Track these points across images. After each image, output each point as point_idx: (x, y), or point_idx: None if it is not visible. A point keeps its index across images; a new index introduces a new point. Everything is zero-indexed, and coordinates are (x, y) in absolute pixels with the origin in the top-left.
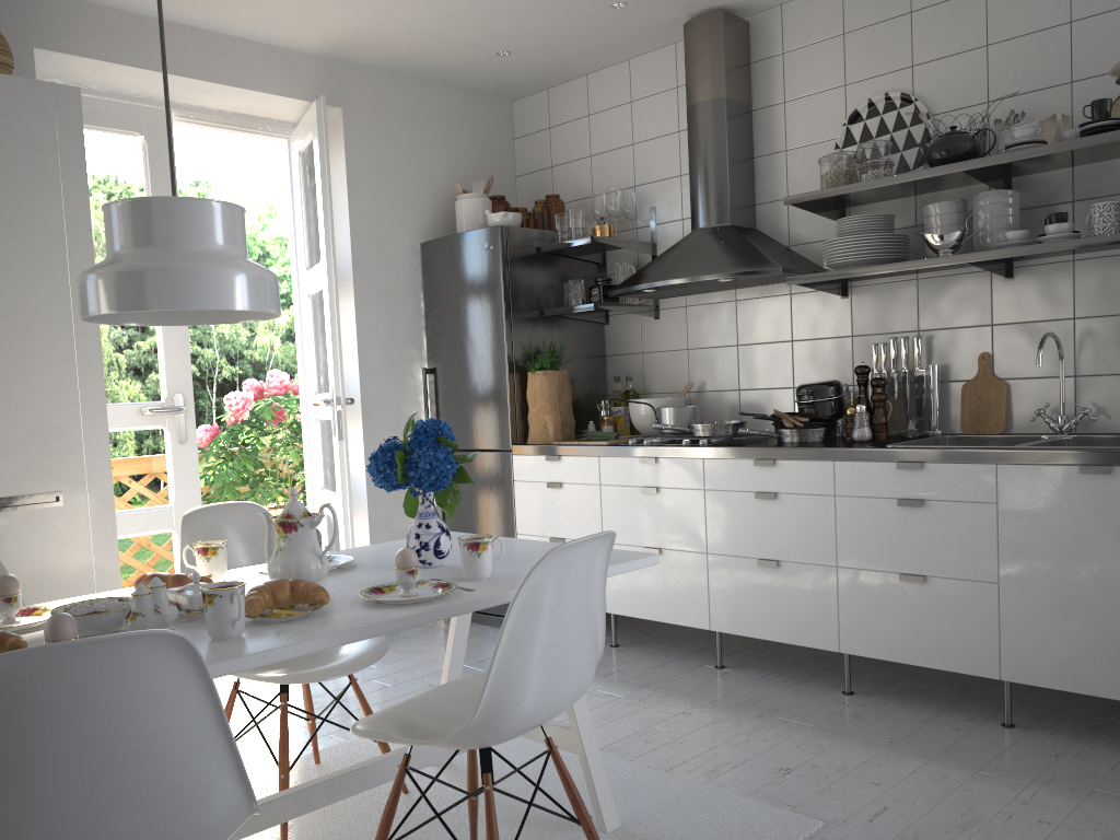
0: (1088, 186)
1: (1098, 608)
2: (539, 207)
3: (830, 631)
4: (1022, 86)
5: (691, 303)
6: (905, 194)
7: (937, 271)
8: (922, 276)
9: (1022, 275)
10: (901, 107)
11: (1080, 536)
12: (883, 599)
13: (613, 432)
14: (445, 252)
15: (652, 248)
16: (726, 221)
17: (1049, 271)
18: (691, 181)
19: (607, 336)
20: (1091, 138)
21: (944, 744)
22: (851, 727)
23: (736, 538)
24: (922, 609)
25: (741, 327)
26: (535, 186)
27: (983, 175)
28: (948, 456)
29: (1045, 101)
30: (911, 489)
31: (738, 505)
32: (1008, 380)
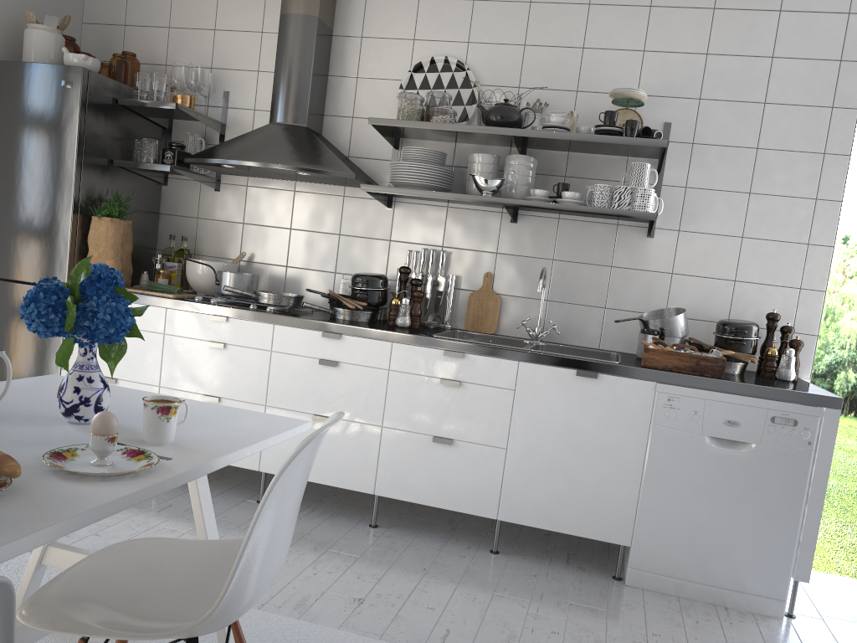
0: (577, 168)
1: (573, 471)
2: (119, 60)
3: (369, 477)
4: (544, 83)
5: (253, 184)
6: (451, 139)
7: (464, 204)
8: (452, 205)
9: (523, 221)
10: (456, 71)
11: (569, 420)
12: (416, 455)
13: (175, 286)
14: (12, 77)
15: (222, 128)
16: (304, 123)
17: (542, 222)
18: (276, 79)
19: (164, 196)
20: (606, 137)
21: (461, 569)
22: (390, 557)
23: (296, 395)
24: (446, 464)
25: (296, 214)
26: (104, 38)
27: (518, 142)
28: (484, 351)
29: (558, 99)
30: (452, 372)
31: (302, 368)
32: (502, 295)
